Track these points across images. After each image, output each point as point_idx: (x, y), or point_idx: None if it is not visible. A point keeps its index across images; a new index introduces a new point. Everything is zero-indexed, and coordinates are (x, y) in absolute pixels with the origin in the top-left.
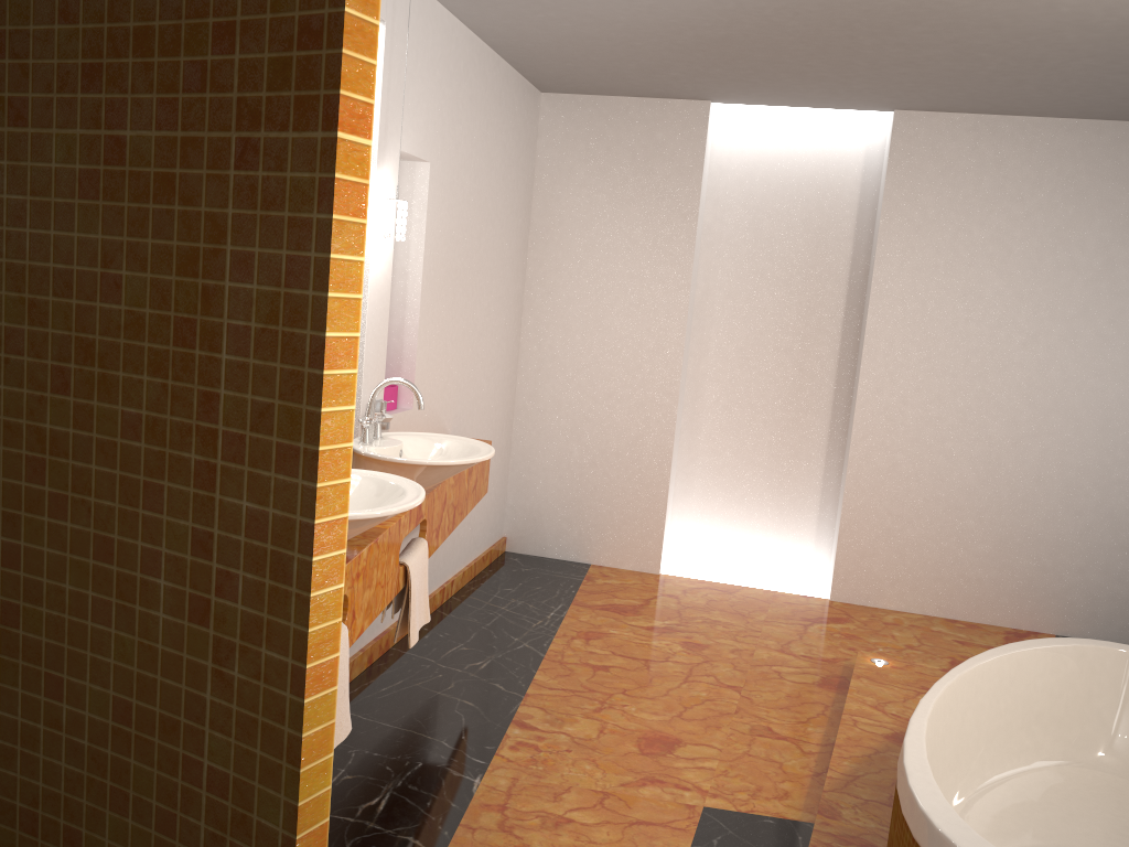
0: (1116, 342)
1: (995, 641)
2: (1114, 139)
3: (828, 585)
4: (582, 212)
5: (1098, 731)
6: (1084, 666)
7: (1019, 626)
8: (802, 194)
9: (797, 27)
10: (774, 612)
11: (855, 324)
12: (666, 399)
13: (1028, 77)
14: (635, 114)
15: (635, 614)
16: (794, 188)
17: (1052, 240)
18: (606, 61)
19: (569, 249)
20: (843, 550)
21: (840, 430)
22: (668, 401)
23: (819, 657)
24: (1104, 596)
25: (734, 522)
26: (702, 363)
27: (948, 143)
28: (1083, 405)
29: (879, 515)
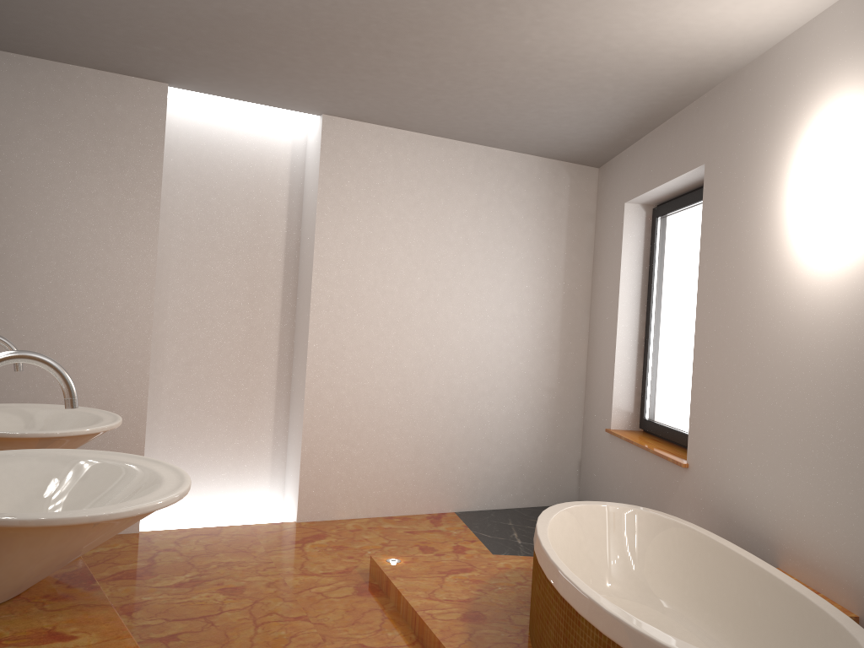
0: (474, 295)
1: (428, 525)
2: (463, 154)
3: (286, 510)
4: (37, 175)
5: (590, 568)
6: (573, 523)
7: (432, 511)
8: (243, 177)
9: (323, 18)
10: (267, 542)
11: (292, 287)
12: (138, 360)
13: (445, 97)
14: (93, 84)
15: (152, 576)
16: (236, 171)
17: (433, 223)
18: (98, 20)
19: (23, 212)
20: (305, 477)
21: (286, 376)
22: (140, 362)
23: (336, 571)
24: (480, 476)
25: (199, 469)
26: (161, 325)
27: (362, 145)
28: (459, 341)
29: (331, 442)
